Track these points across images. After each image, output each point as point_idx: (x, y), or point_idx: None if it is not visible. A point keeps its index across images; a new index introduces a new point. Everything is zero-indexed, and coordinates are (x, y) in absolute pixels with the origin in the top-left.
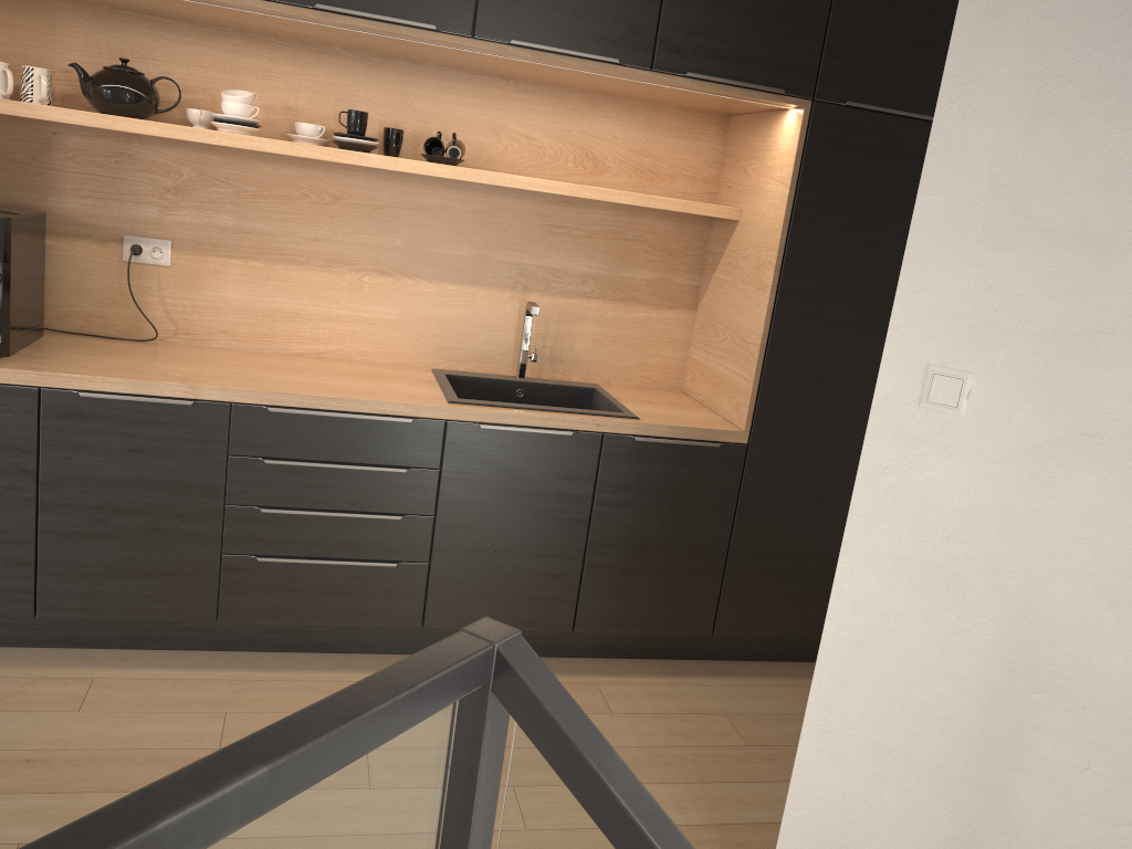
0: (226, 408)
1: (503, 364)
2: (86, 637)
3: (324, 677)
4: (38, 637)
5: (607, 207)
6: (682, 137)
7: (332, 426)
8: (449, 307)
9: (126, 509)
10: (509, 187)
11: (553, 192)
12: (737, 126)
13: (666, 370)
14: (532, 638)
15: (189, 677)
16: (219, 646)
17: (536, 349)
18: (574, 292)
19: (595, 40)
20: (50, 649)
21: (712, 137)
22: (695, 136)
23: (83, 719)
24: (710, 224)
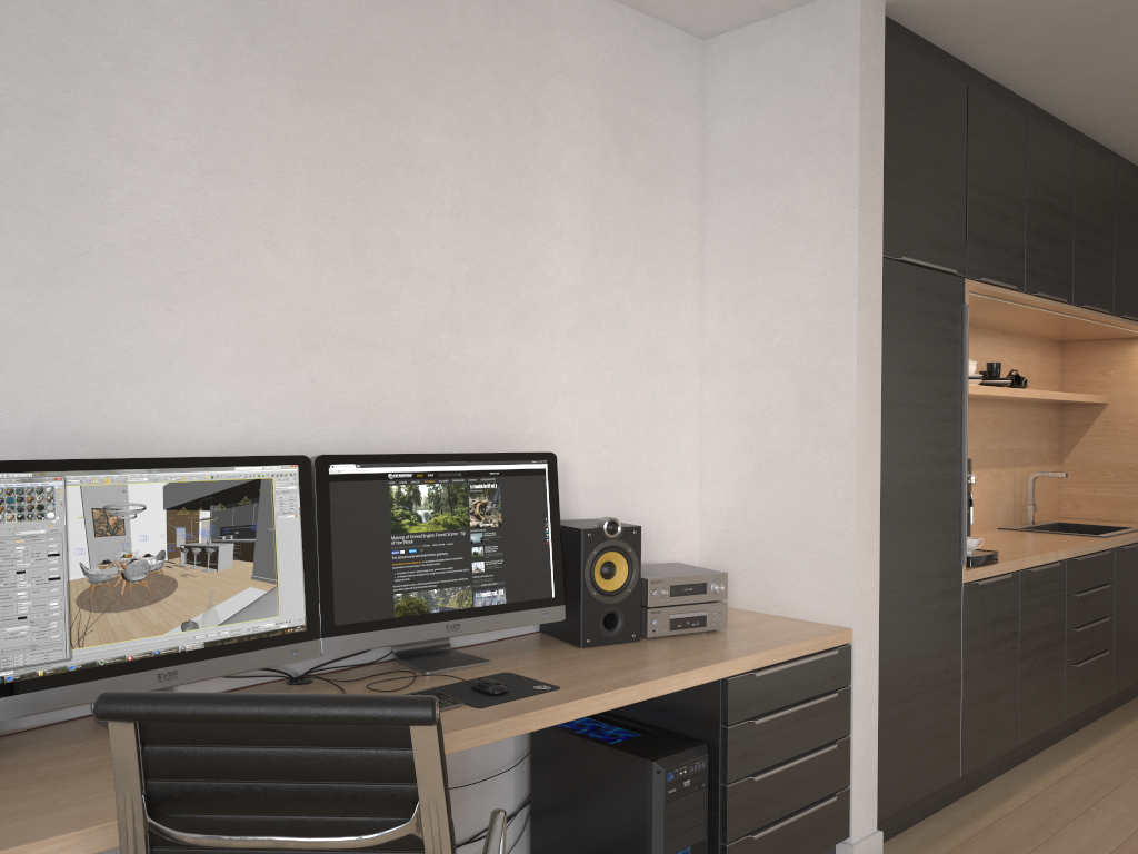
0: (1064, 563)
1: (1010, 517)
2: (1017, 755)
3: (1116, 737)
4: (1004, 764)
5: (1033, 405)
6: (1050, 357)
7: (1089, 564)
8: (993, 484)
9: (1041, 647)
10: (1054, 399)
11: (1064, 399)
12: (1078, 348)
13: (1054, 505)
14: (1127, 688)
15: (1088, 757)
16: (1052, 740)
17: (1034, 503)
18: (1027, 462)
19: (1137, 310)
20: (1010, 771)
21: (1058, 355)
22: (1053, 356)
23: (1131, 786)
24: (1060, 408)
